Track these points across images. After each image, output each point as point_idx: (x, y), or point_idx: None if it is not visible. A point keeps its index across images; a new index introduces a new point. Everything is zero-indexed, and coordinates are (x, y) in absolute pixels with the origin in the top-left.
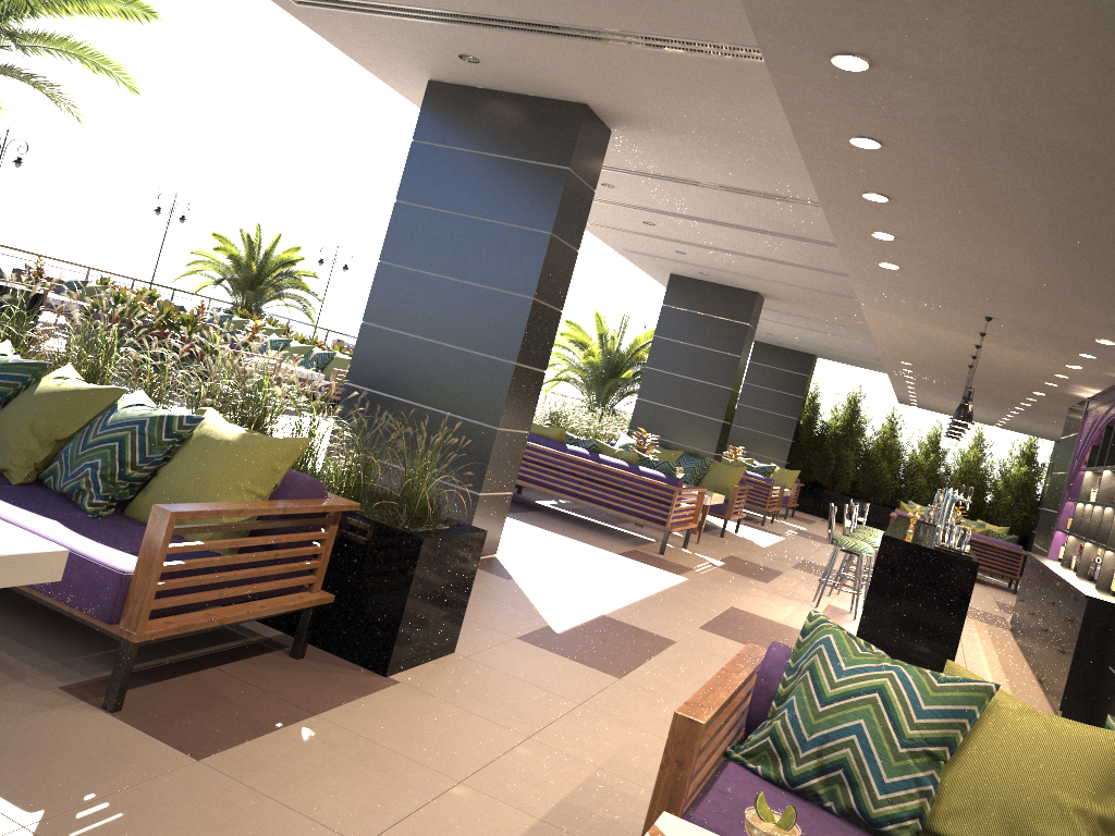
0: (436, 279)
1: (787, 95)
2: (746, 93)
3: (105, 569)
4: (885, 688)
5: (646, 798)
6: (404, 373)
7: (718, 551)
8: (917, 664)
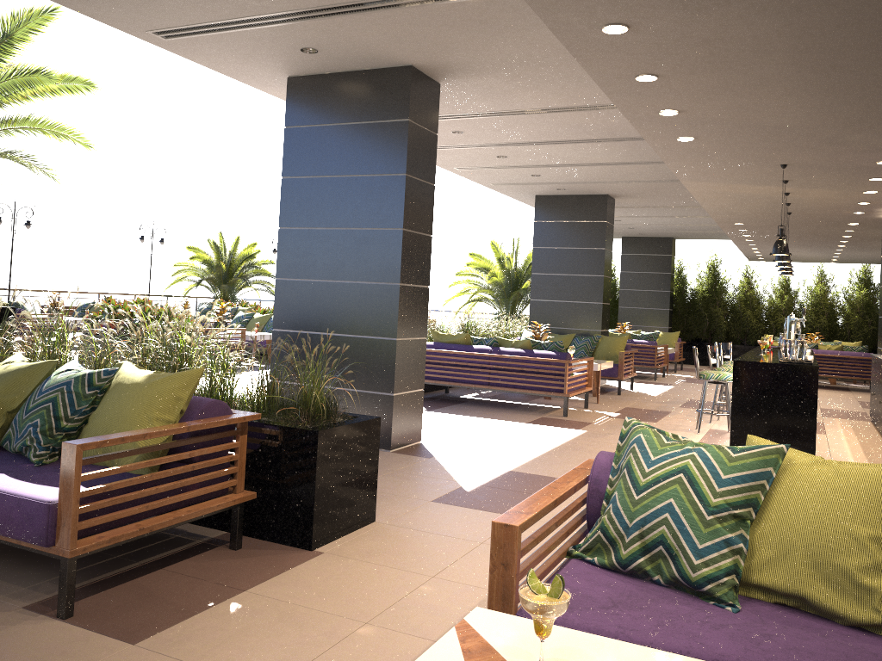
0: (325, 231)
1: (535, 1)
2: (528, 21)
3: (35, 503)
4: (688, 468)
5: None
6: (316, 312)
7: (615, 406)
8: None
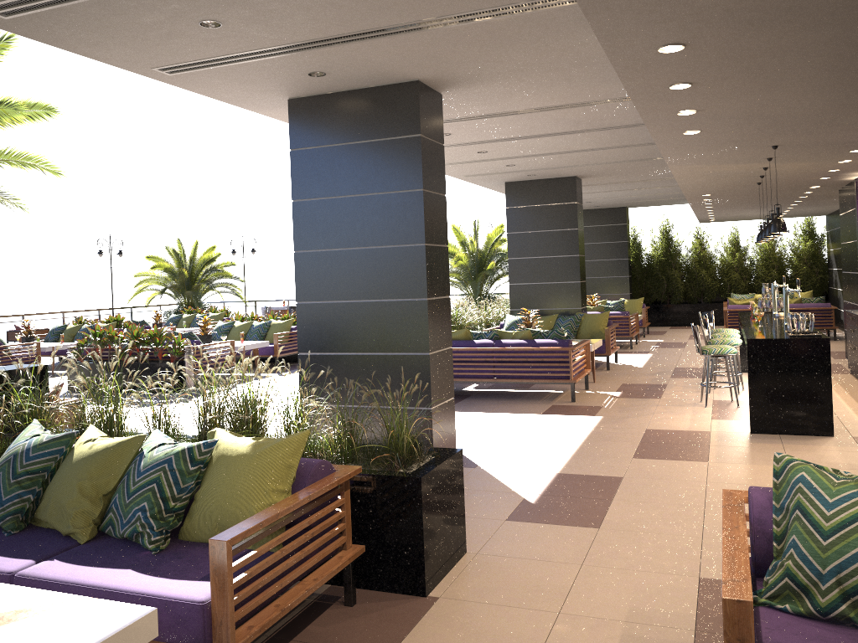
0: (343, 252)
1: (602, 30)
2: (547, 34)
3: (186, 604)
4: None
5: (674, 637)
6: (342, 333)
7: (611, 383)
8: (805, 430)
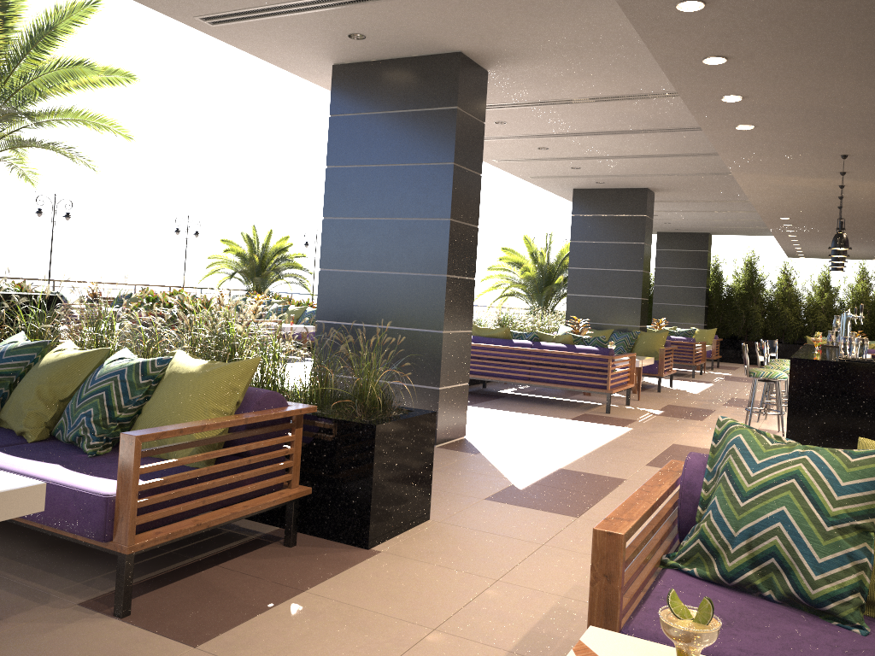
0: (370, 222)
1: None
2: (586, 4)
3: (92, 496)
4: (801, 473)
5: None
6: (360, 303)
7: (656, 403)
8: None
